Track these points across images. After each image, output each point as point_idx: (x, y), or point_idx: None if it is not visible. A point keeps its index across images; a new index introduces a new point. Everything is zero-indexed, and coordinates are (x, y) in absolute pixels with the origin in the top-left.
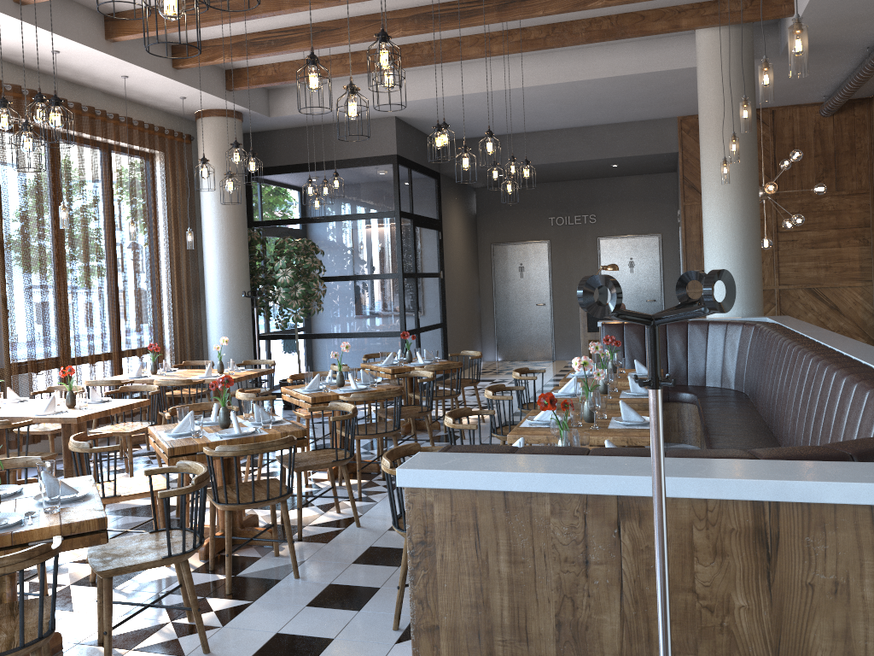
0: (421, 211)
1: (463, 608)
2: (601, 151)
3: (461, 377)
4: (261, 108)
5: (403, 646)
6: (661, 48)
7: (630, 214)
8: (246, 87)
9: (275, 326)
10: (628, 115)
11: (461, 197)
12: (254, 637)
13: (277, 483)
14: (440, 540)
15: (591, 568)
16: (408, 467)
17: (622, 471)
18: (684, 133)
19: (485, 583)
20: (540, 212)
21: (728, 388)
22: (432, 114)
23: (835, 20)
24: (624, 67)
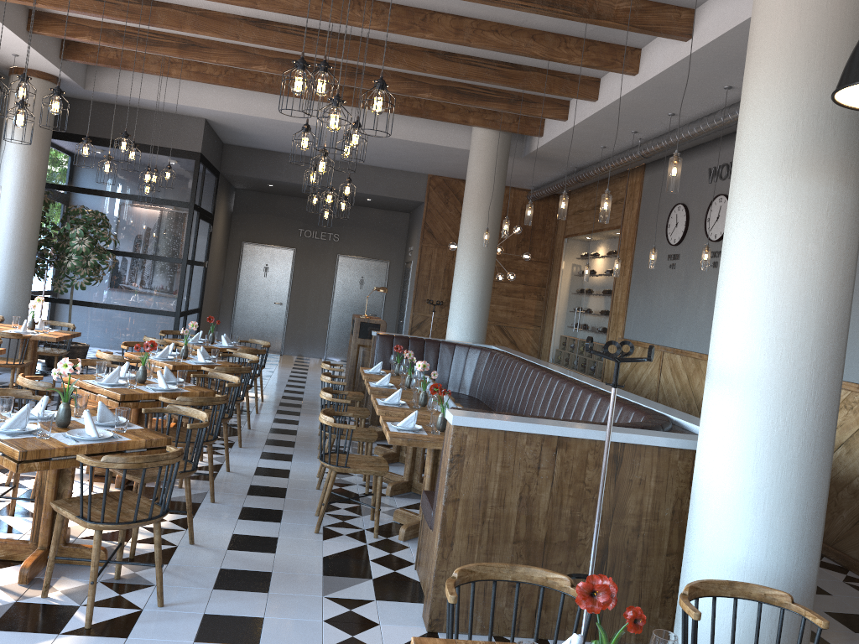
0: (204, 205)
1: (474, 489)
2: (365, 187)
3: (262, 361)
4: (80, 79)
5: (329, 541)
6: (444, 128)
7: (367, 240)
8: (82, 61)
9: (41, 288)
10: (394, 164)
11: (227, 196)
12: (219, 536)
13: (196, 430)
14: (468, 454)
15: (540, 470)
16: (457, 415)
17: (561, 425)
18: (431, 188)
19: (487, 477)
20: (292, 222)
21: (464, 393)
22: (239, 125)
23: (567, 148)
24: (414, 134)
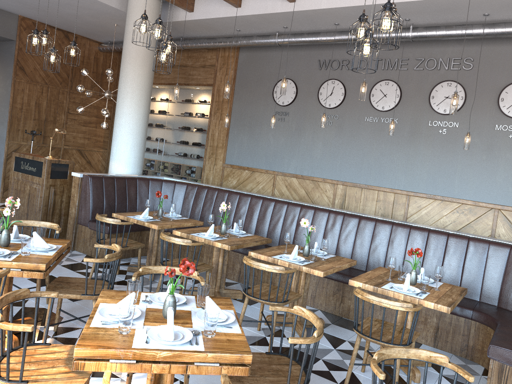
0: None
1: None
2: None
3: None
4: None
5: None
6: None
7: None
8: None
9: None
10: None
11: None
12: None
13: None
14: None
15: None
16: None
17: None
18: (22, 29)
19: None
20: None
21: None
22: None
23: (208, 25)
24: None
